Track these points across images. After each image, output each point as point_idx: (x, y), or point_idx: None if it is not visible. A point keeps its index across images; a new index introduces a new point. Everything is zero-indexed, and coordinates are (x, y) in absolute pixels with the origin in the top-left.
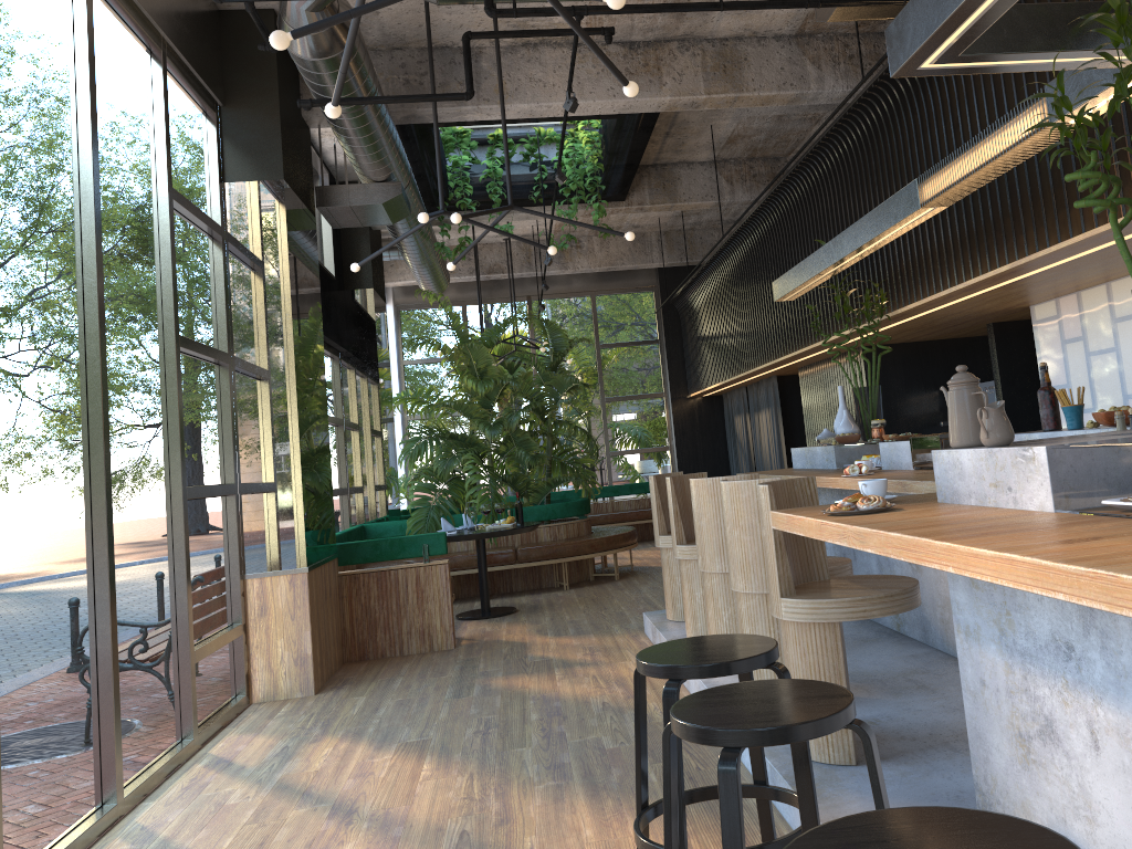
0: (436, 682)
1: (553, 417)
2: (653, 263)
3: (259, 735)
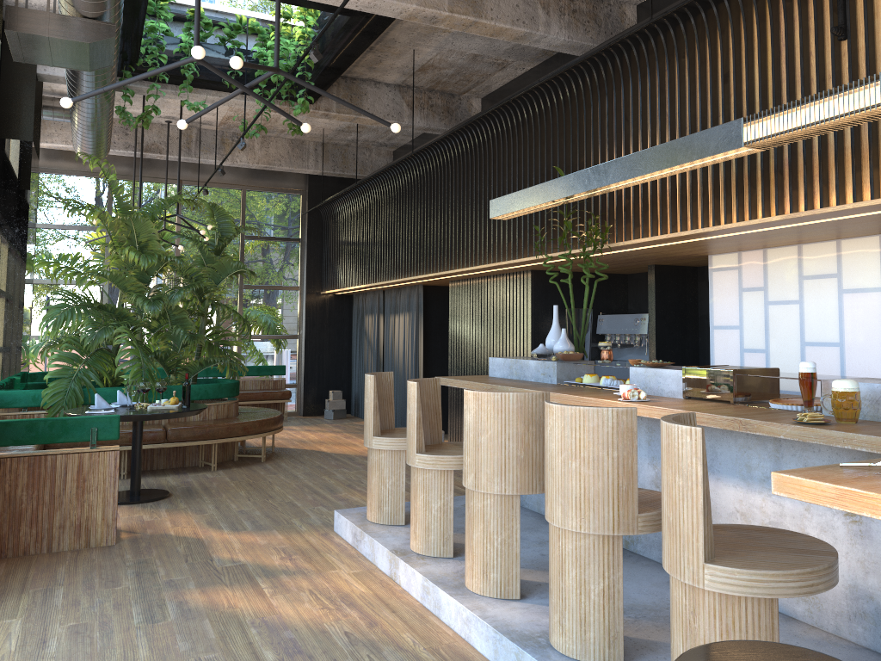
0: (112, 596)
1: (211, 299)
2: (309, 169)
3: None
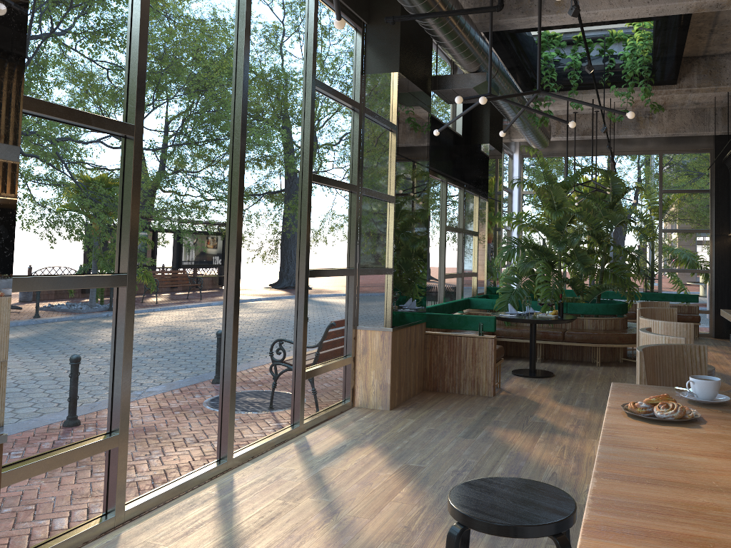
0: (462, 421)
1: (607, 241)
2: (709, 132)
3: (338, 432)
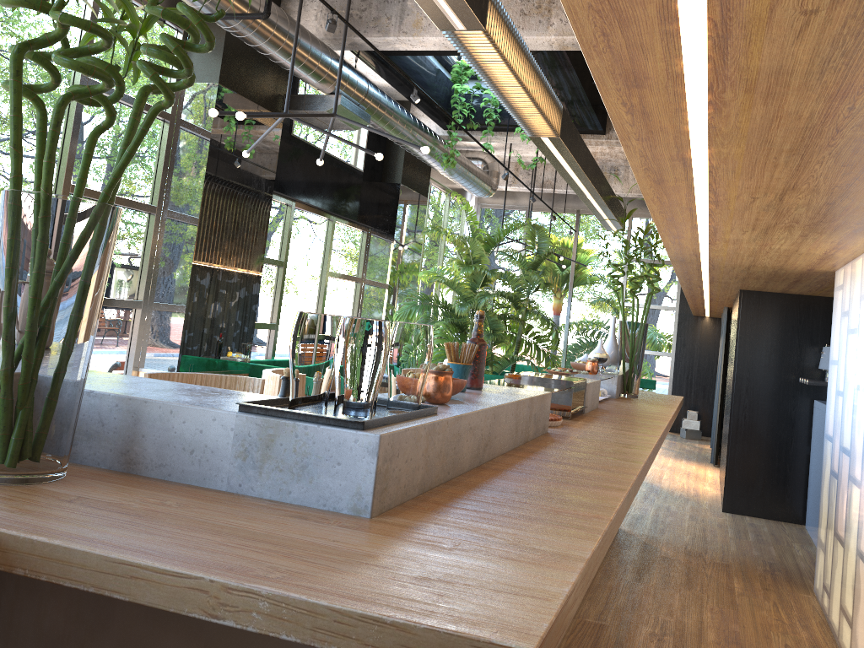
0: None
1: (525, 306)
2: None
3: None
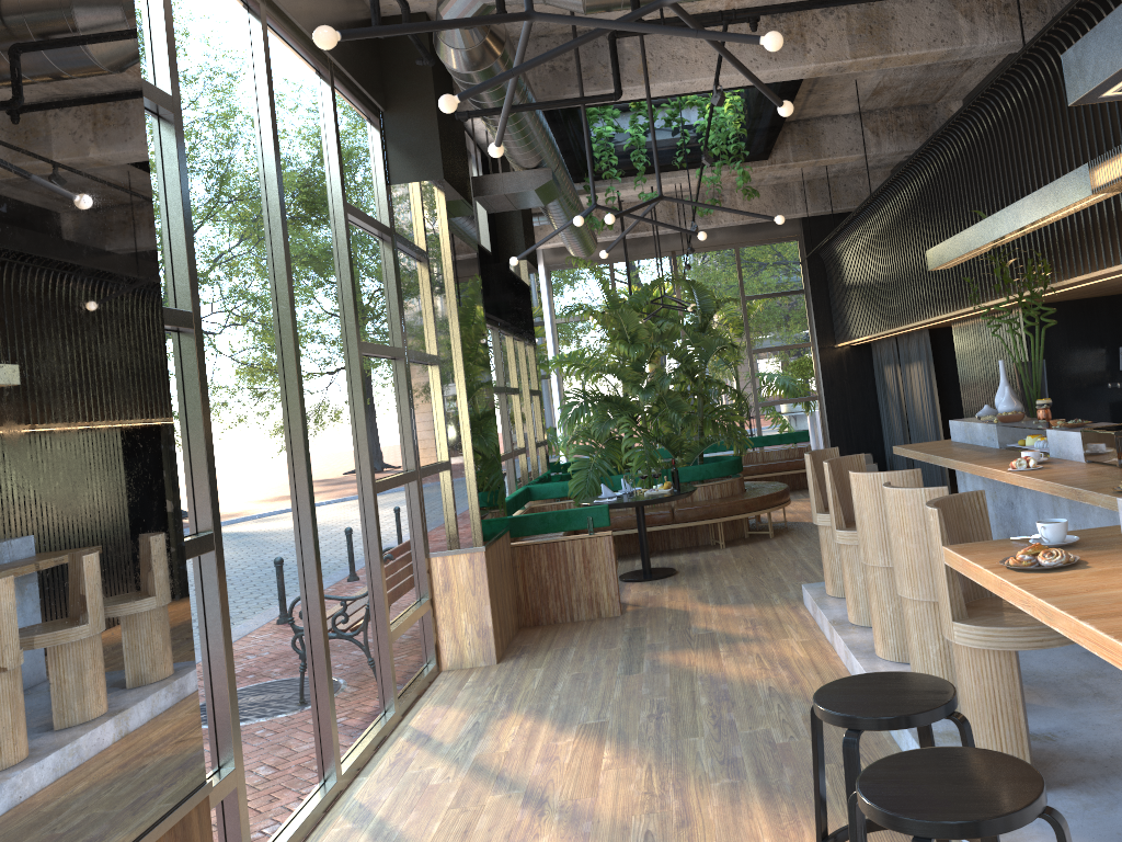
0: (607, 655)
1: (703, 377)
2: (797, 214)
3: (451, 708)
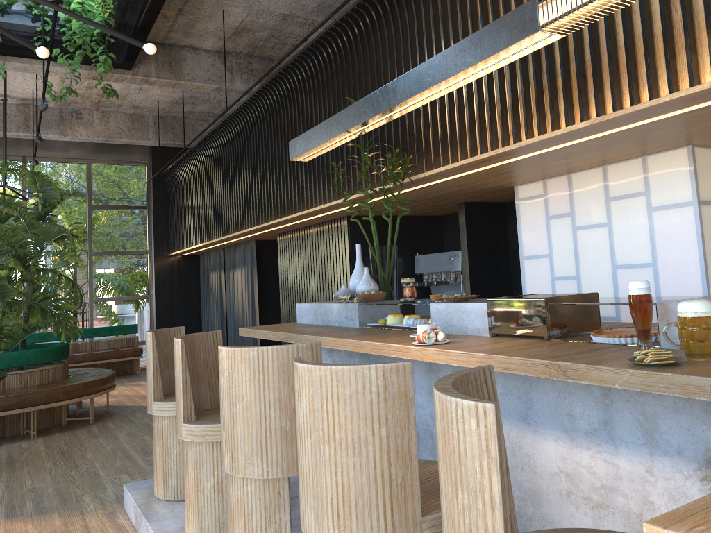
0: None
1: (36, 264)
2: (149, 141)
3: None
